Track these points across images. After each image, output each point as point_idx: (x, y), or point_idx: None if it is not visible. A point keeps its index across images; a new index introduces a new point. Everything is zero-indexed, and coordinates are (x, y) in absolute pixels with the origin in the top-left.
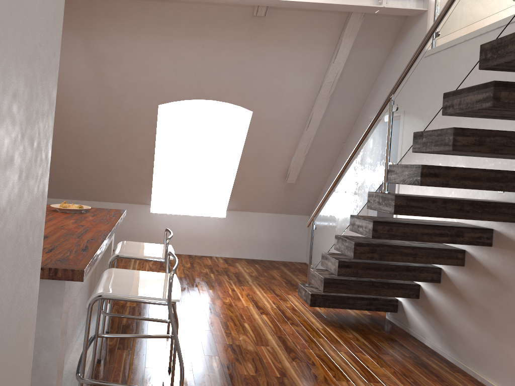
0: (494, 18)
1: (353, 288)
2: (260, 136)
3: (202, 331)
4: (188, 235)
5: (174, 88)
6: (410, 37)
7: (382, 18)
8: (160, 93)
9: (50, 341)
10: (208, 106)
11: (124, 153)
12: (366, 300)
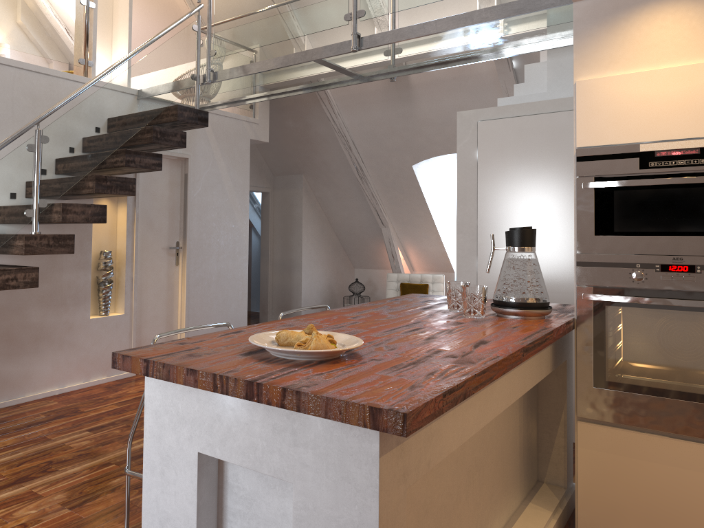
0: (146, 108)
1: None
2: None
3: None
4: None
5: None
6: None
7: None
8: None
9: None
10: None
11: None
12: None
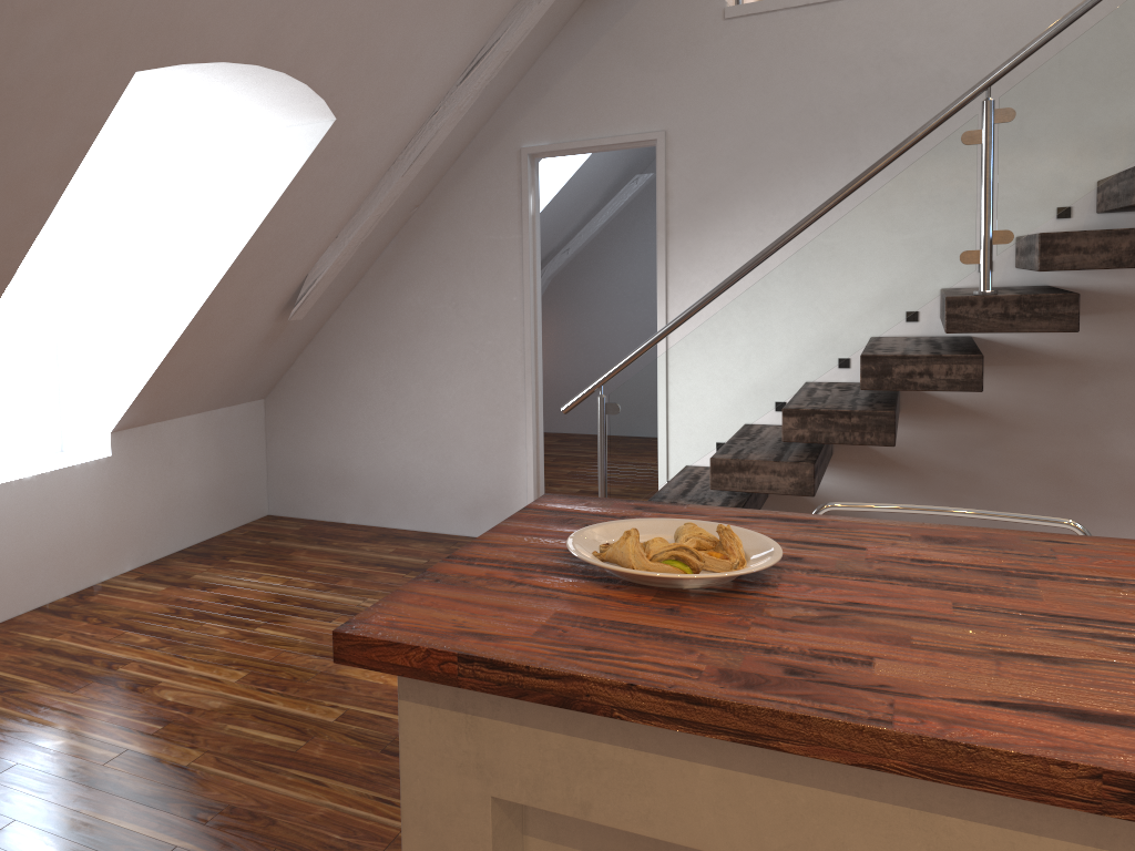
0: None
1: None
2: (306, 196)
3: None
4: (26, 548)
5: (219, 9)
6: None
7: None
8: (169, 22)
9: None
10: (172, 93)
11: None
12: None
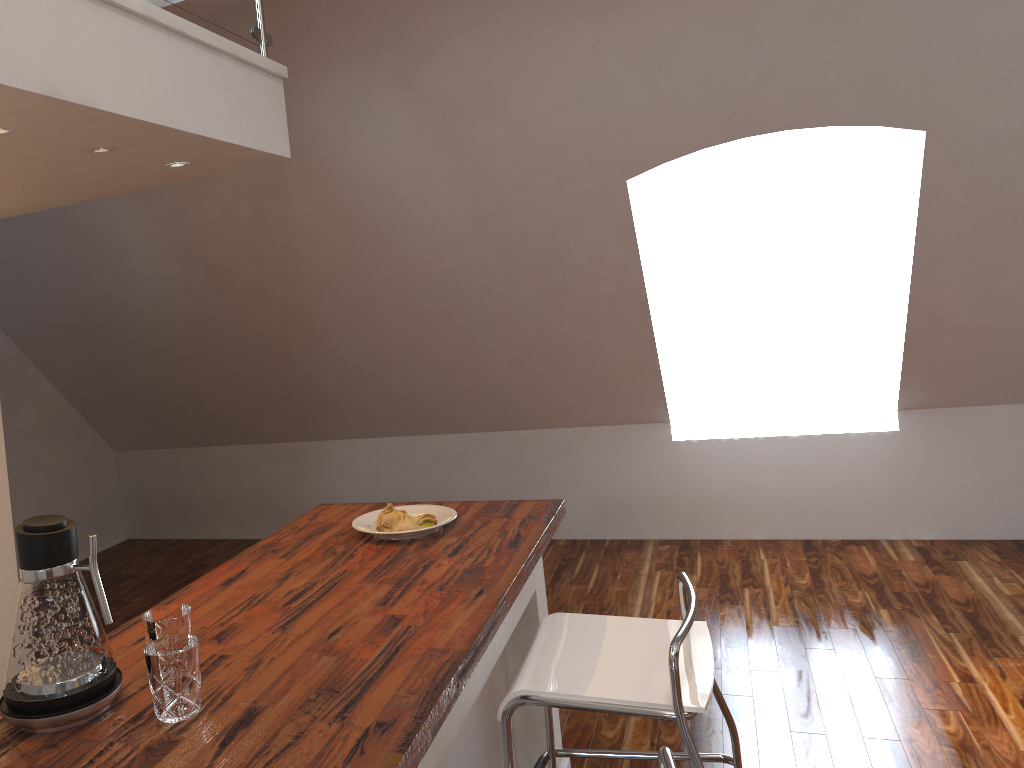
0: None
1: None
2: (968, 196)
3: None
4: (793, 490)
5: (659, 126)
6: None
7: None
8: (623, 149)
9: None
10: (776, 146)
11: (567, 312)
12: None
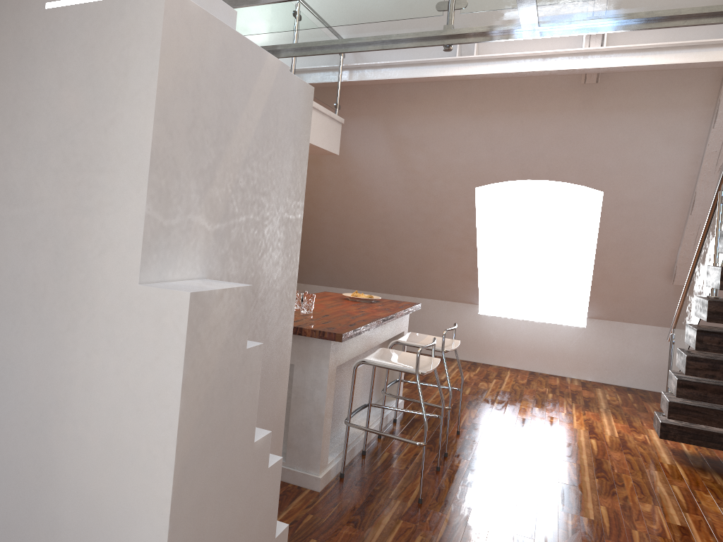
0: None
1: (713, 419)
2: (620, 223)
3: (501, 438)
4: (531, 347)
5: (492, 168)
6: None
7: None
8: (475, 174)
9: (320, 382)
10: (546, 185)
11: (439, 241)
12: None
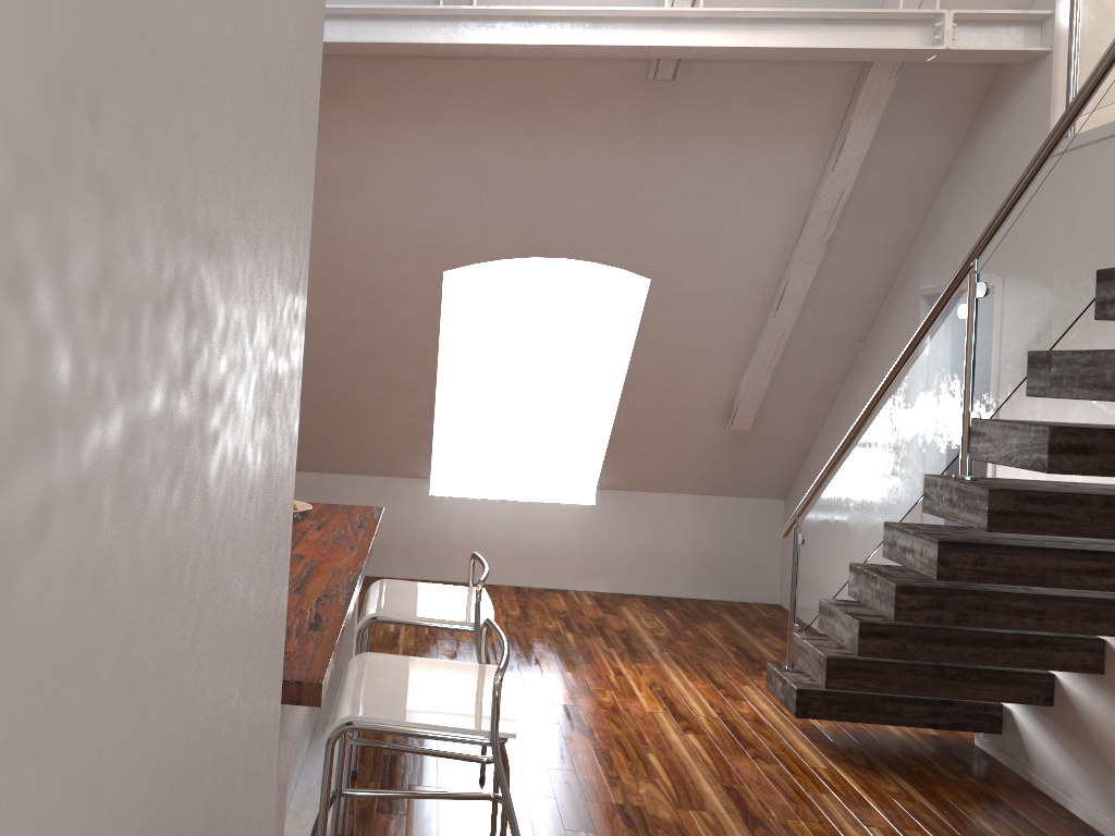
0: None
1: (895, 681)
2: (668, 332)
3: (557, 772)
4: (514, 545)
5: (477, 235)
6: (1012, 111)
7: (944, 70)
8: (447, 246)
9: None
10: (551, 267)
11: (372, 371)
12: (926, 706)
